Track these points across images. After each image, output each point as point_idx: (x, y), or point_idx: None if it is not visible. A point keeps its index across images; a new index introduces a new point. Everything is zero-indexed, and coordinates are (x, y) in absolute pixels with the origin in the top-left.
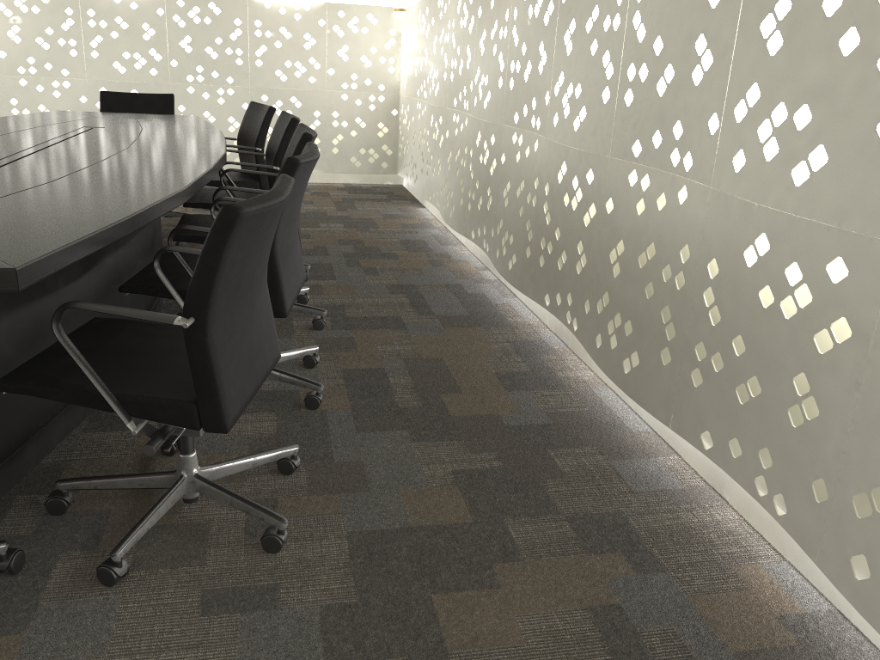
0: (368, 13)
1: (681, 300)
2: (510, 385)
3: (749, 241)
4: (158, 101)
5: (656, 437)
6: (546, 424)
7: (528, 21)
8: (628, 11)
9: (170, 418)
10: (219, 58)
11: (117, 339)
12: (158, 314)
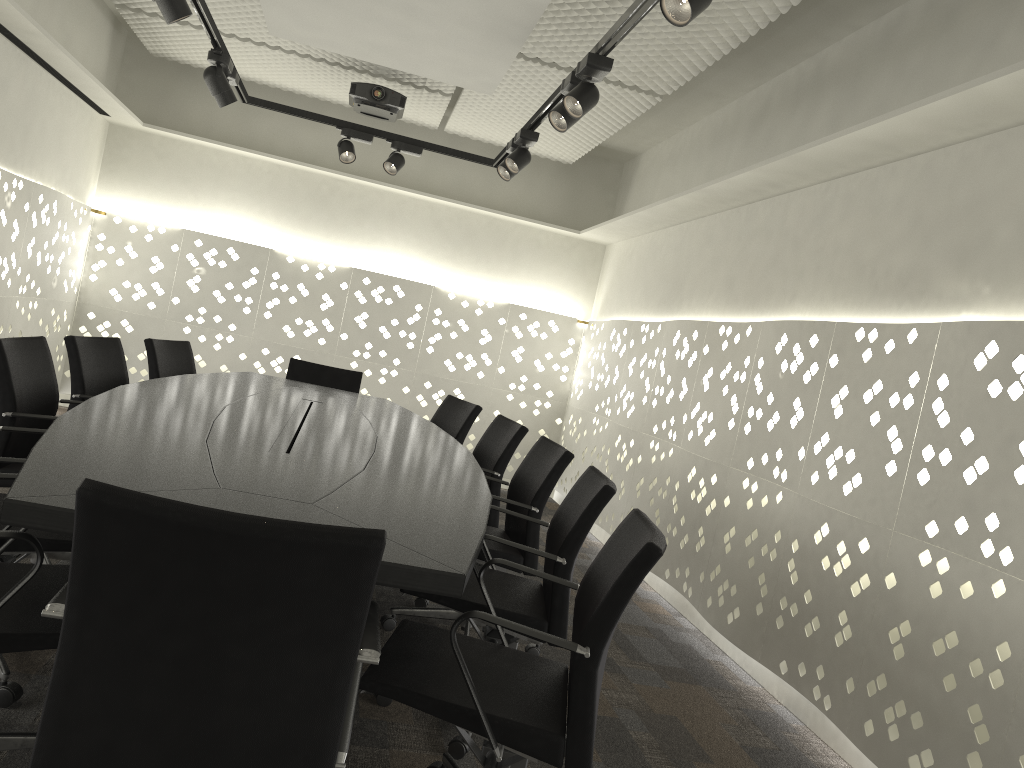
0: (550, 319)
1: (999, 701)
2: (762, 762)
3: None
4: (346, 377)
5: None
6: None
7: (780, 373)
8: (925, 395)
9: (534, 749)
10: (391, 339)
11: (446, 648)
12: (560, 639)
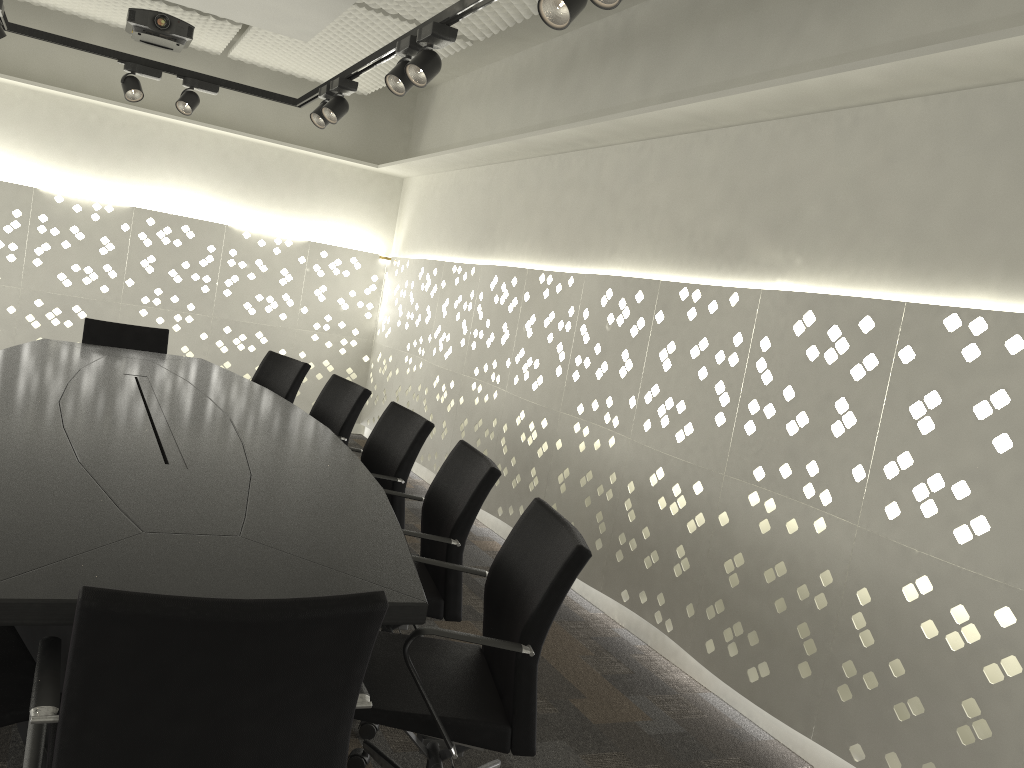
0: (352, 256)
1: (824, 619)
2: (623, 688)
3: (909, 580)
4: (150, 336)
5: (781, 746)
6: (681, 732)
7: (607, 326)
8: (749, 355)
9: (484, 741)
10: (183, 283)
11: (375, 651)
12: (506, 642)
